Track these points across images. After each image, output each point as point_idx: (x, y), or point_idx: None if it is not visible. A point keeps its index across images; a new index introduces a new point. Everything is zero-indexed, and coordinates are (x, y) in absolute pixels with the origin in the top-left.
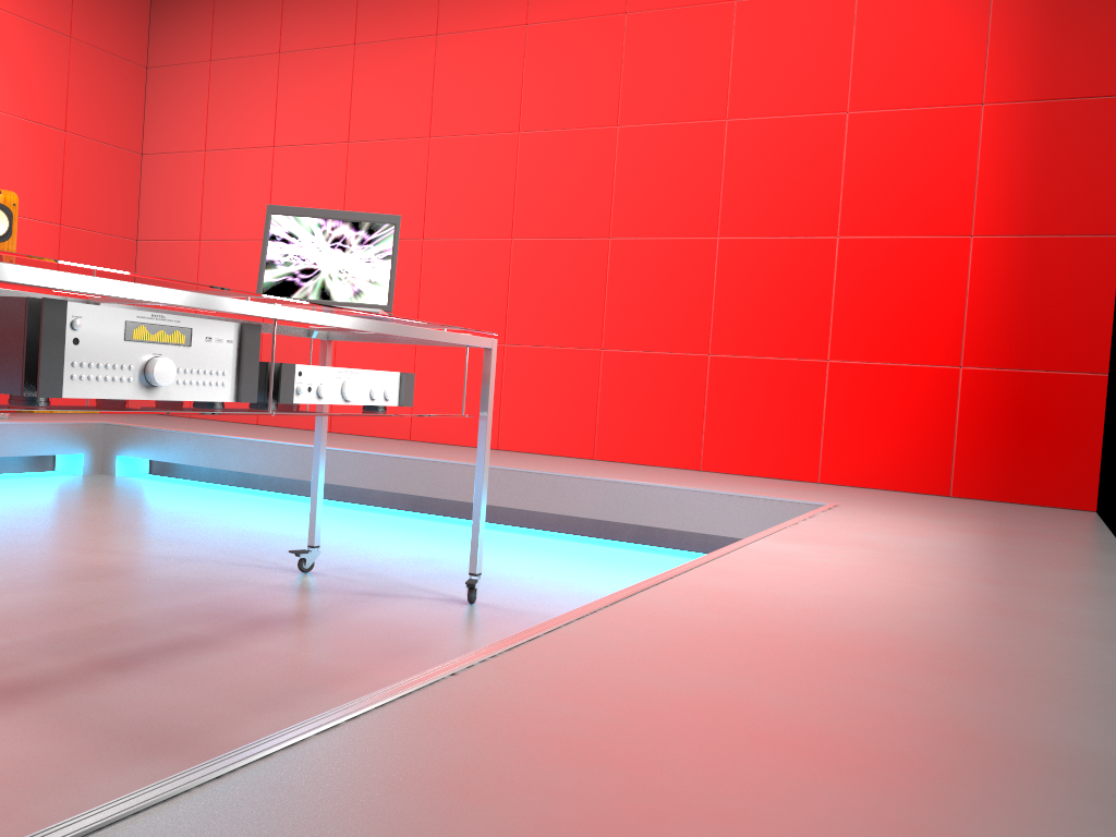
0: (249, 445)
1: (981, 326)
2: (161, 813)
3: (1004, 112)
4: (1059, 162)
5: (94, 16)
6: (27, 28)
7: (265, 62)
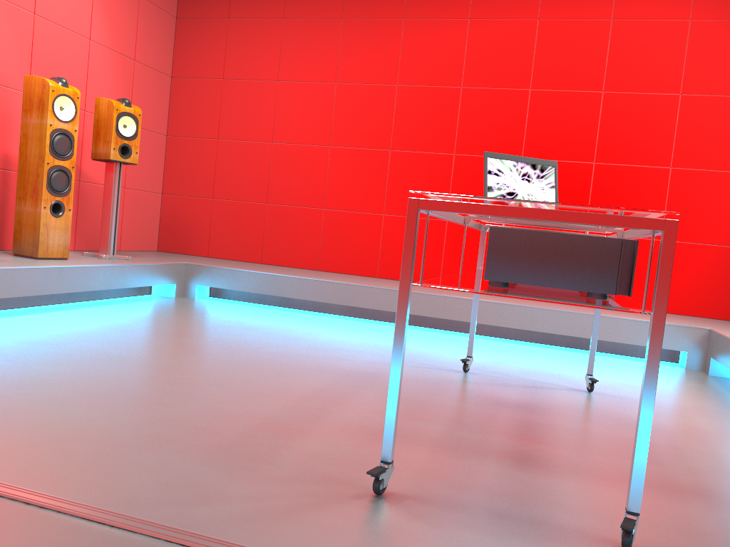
0: (303, 281)
1: None
2: None
3: None
4: None
5: None
6: None
7: (272, 23)
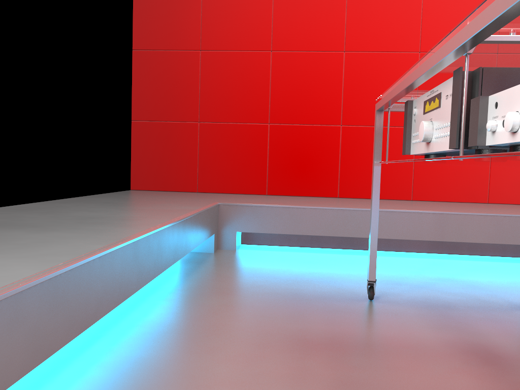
0: None
1: None
2: (176, 216)
3: None
4: None
5: None
6: None
7: None
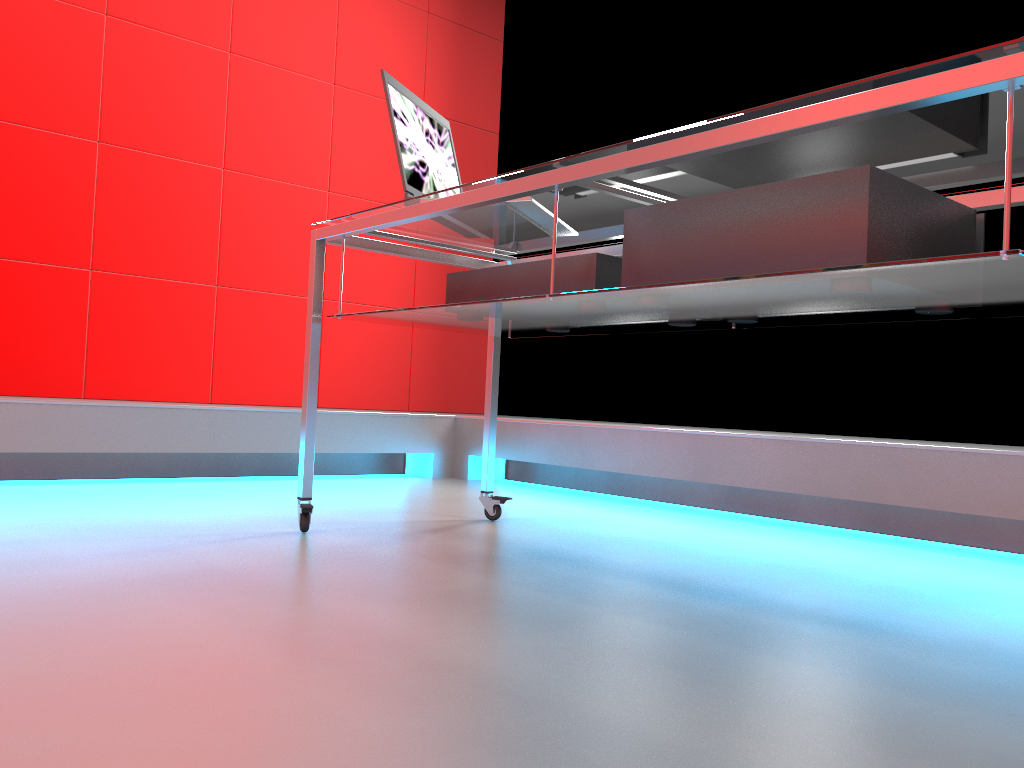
0: None
1: (425, 280)
2: None
3: None
4: (465, 169)
5: None
6: None
7: None
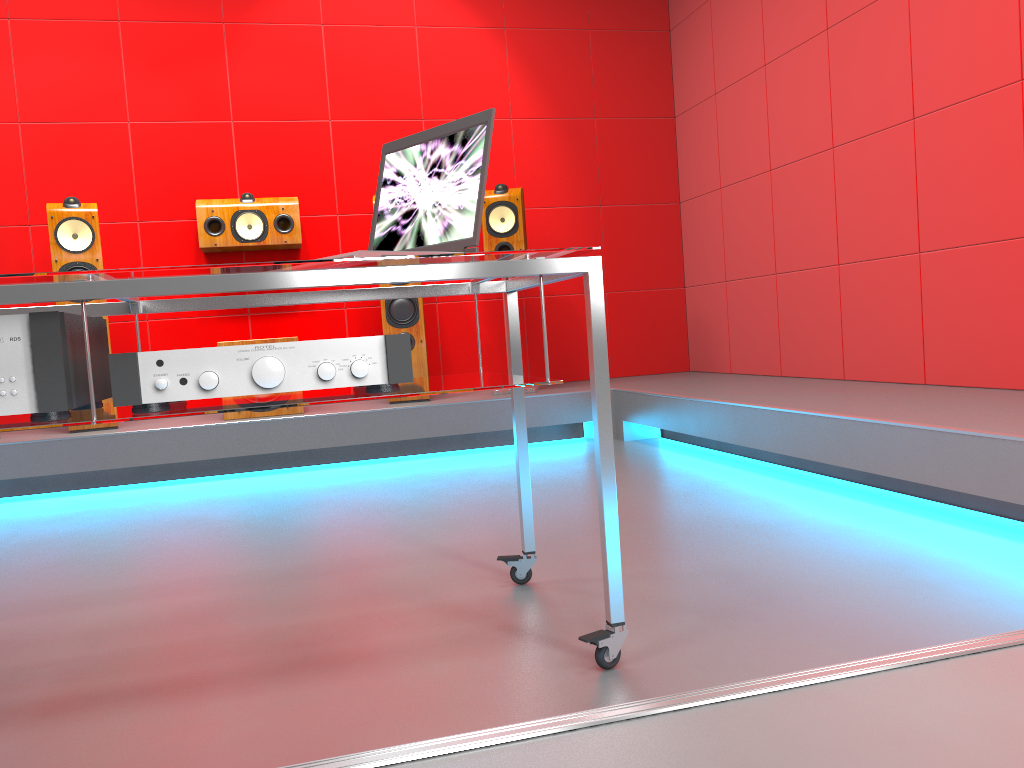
0: (698, 406)
1: None
2: None
3: None
4: None
5: (609, 1)
6: (549, 36)
7: None
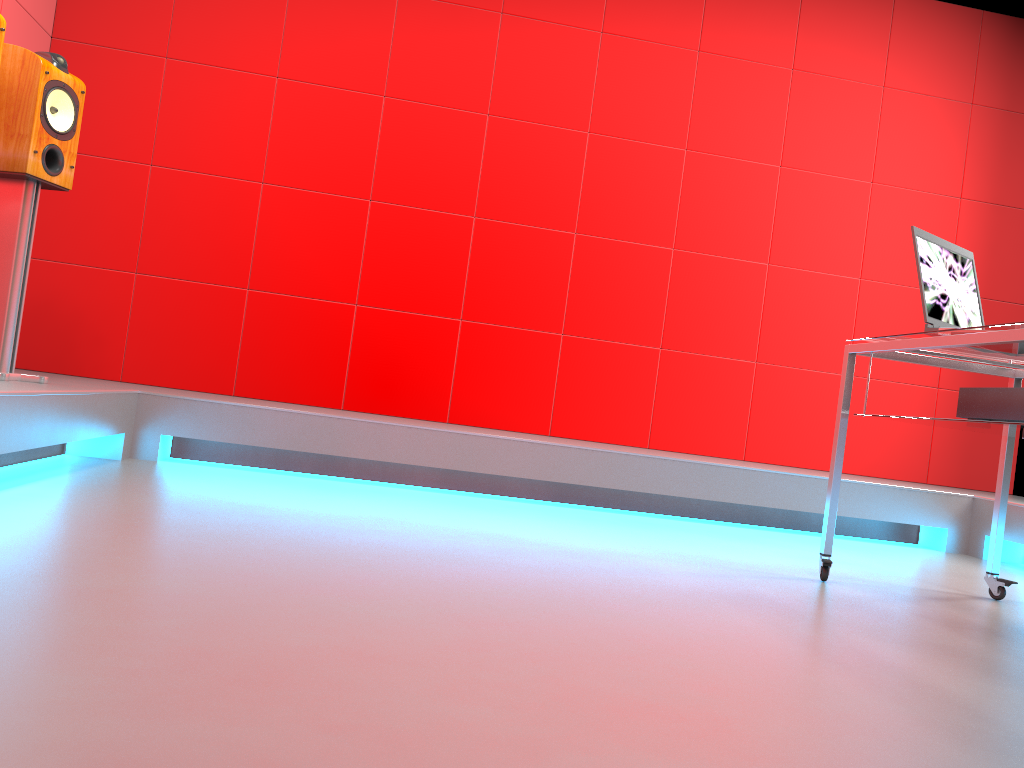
0: (385, 429)
1: (951, 359)
2: None
3: (973, 207)
4: (1003, 250)
5: None
6: None
7: None
